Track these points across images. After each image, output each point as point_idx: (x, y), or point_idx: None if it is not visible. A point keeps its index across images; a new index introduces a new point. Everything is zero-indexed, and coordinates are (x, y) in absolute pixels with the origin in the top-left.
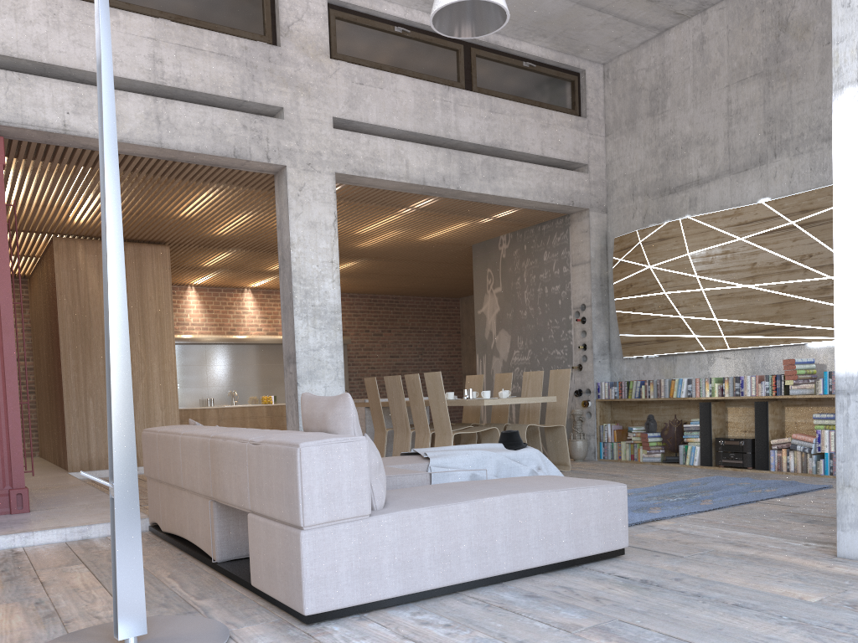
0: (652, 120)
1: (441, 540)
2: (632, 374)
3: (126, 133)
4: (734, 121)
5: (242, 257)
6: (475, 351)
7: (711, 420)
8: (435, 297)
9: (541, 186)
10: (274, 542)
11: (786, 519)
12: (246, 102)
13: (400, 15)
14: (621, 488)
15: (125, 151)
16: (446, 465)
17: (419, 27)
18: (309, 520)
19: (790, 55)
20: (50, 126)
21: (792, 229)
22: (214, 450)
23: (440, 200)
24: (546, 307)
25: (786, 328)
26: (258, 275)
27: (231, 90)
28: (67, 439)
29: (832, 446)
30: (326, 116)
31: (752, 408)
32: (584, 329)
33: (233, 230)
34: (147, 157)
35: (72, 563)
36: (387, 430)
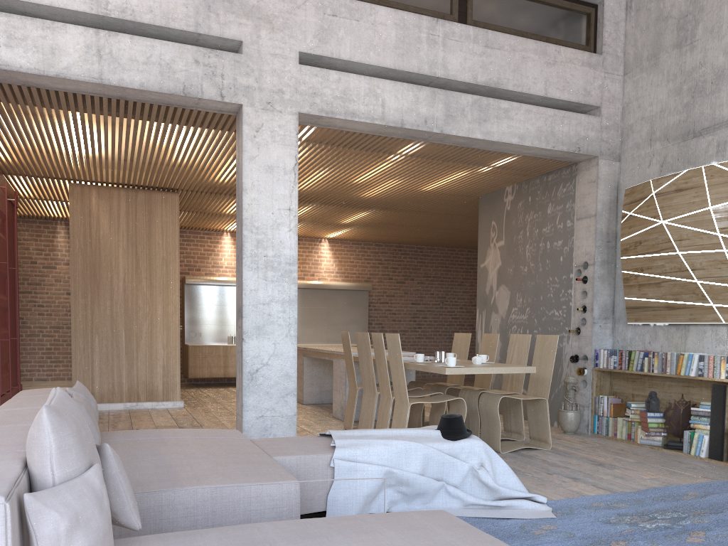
0: (678, 52)
1: None
2: (636, 342)
3: (62, 68)
4: None
5: None
6: None
7: (726, 407)
8: (459, 248)
9: (542, 130)
10: None
11: None
12: (201, 35)
13: None
14: None
15: (69, 89)
16: (355, 458)
17: None
18: None
19: None
20: None
21: None
22: None
23: (426, 146)
24: (547, 264)
25: None
26: None
27: (183, 22)
28: (73, 373)
29: None
30: (291, 51)
31: None
32: (585, 289)
33: (231, 178)
34: (96, 96)
35: None
36: (358, 388)
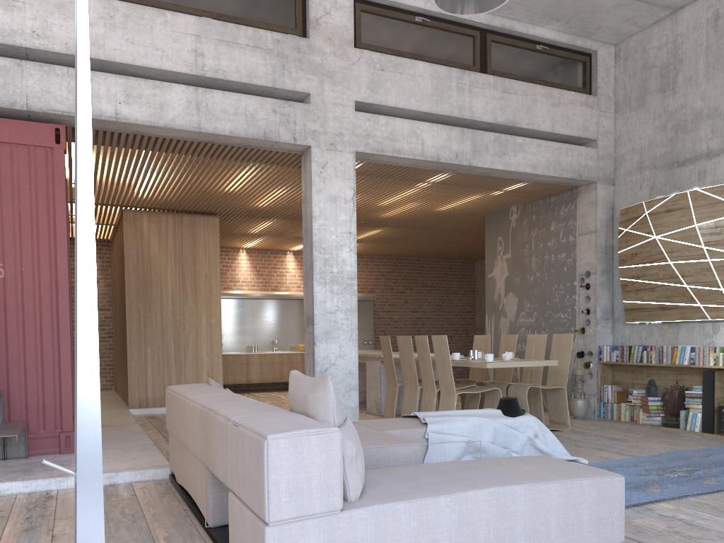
0: (662, 96)
1: (419, 536)
2: (634, 339)
3: (169, 119)
4: None
5: (282, 225)
6: None
7: (715, 388)
8: (453, 259)
9: (550, 161)
10: (246, 530)
11: None
12: (277, 89)
13: (420, 6)
14: (618, 480)
15: (169, 136)
16: (443, 431)
17: (438, 16)
18: (275, 516)
19: None
20: (104, 115)
21: None
22: (207, 422)
23: (453, 175)
24: (552, 273)
25: None
26: (297, 240)
27: (263, 79)
28: (128, 381)
29: None
30: (349, 100)
31: None
32: (588, 295)
33: (271, 203)
34: (189, 141)
35: None
36: (398, 384)
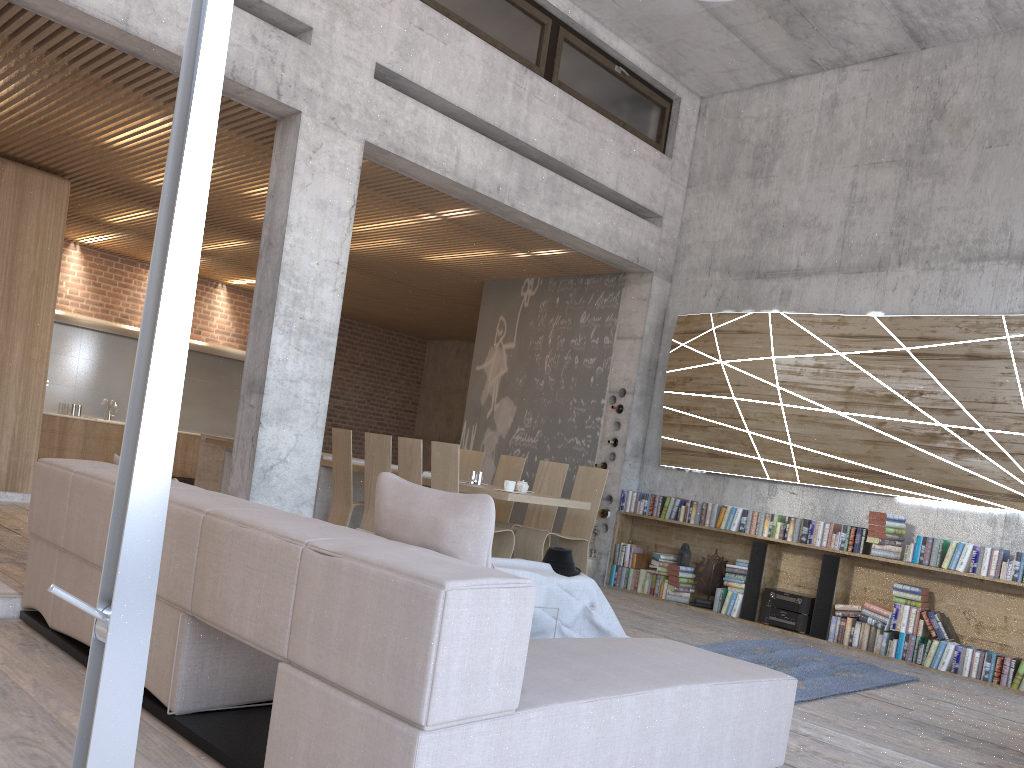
0: (752, 182)
1: (595, 752)
2: (666, 488)
3: None
4: (856, 210)
5: None
6: (437, 410)
7: (764, 566)
8: (398, 332)
9: (608, 229)
10: (342, 732)
11: (916, 730)
12: (262, 4)
13: None
14: (792, 684)
15: (64, 21)
16: None
17: None
18: (436, 715)
19: (940, 149)
20: None
21: (904, 357)
22: (211, 537)
23: (481, 215)
24: (572, 382)
25: (875, 473)
26: None
27: None
28: None
29: (911, 626)
30: (367, 59)
31: (814, 559)
32: (618, 420)
33: None
34: (96, 40)
35: None
36: (353, 504)
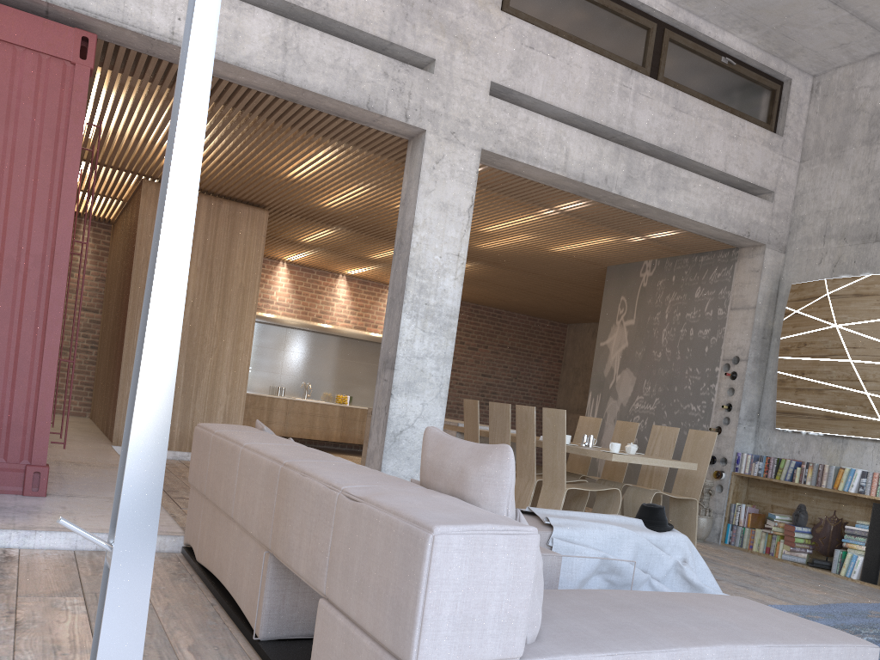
0: (868, 149)
1: None
2: (782, 450)
3: (244, 56)
4: None
5: (345, 238)
6: (575, 385)
7: None
8: (541, 318)
9: (716, 208)
10: None
11: None
12: (393, 45)
13: None
14: (872, 652)
15: (239, 80)
16: (572, 538)
17: None
18: (426, 658)
19: None
20: (155, 31)
21: None
22: (284, 485)
23: (593, 205)
24: (688, 352)
25: None
26: (358, 261)
27: (378, 27)
28: (117, 408)
29: None
30: (483, 79)
31: None
32: (732, 386)
33: (343, 204)
34: (264, 93)
35: (69, 591)
36: None
